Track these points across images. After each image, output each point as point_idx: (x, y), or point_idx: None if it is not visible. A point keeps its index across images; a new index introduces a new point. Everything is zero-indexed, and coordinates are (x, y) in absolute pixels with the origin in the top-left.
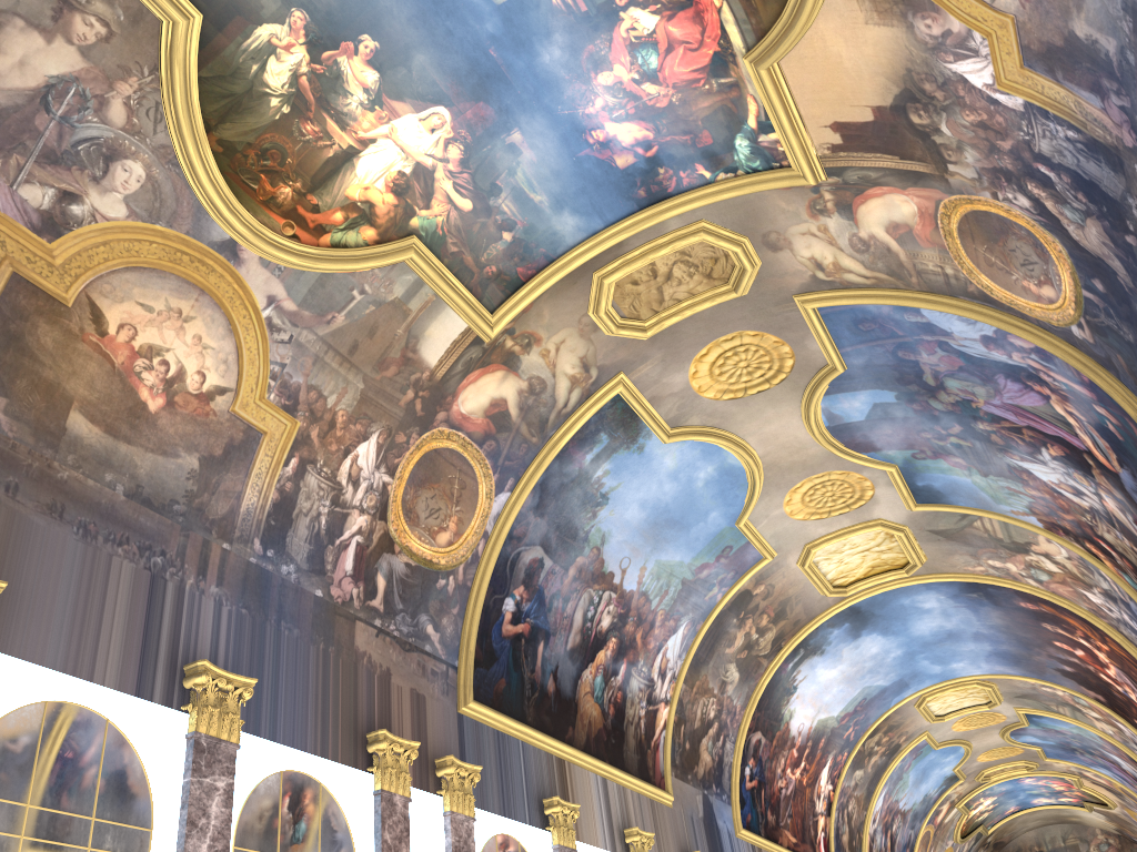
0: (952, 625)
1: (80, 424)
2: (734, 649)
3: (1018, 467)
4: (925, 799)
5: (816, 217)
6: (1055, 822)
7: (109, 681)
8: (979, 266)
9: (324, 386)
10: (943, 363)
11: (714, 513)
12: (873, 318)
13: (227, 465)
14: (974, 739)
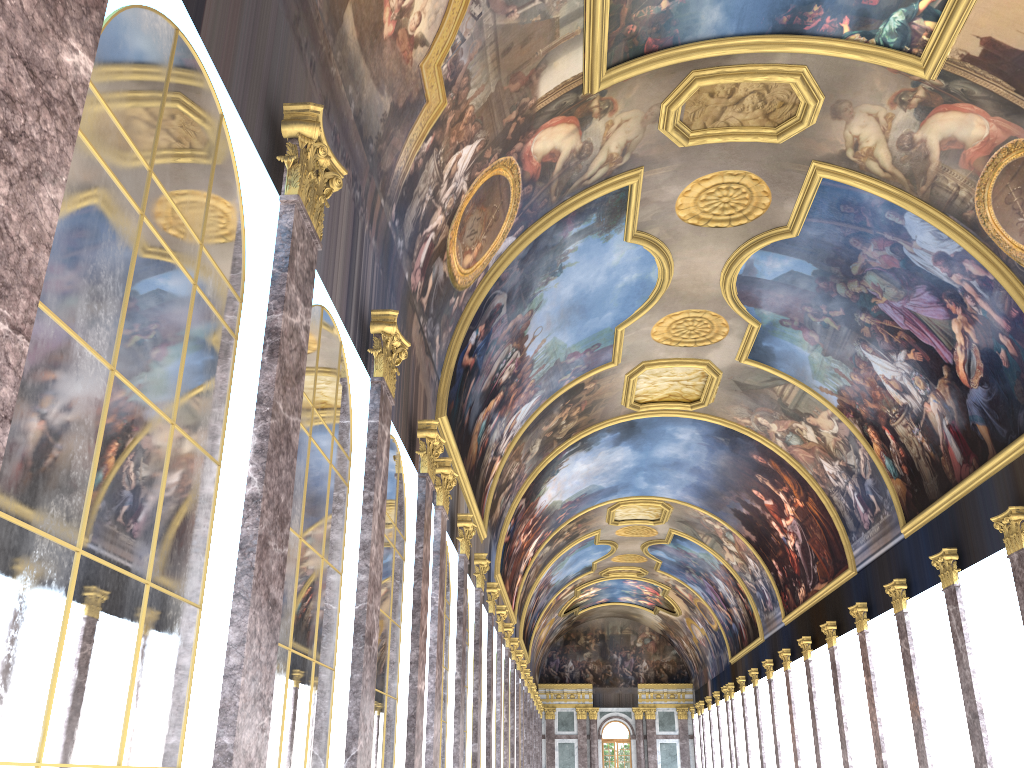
0: (684, 456)
1: (349, 21)
2: (547, 428)
3: (863, 358)
4: (564, 579)
5: (893, 106)
6: (620, 616)
7: (336, 304)
8: (995, 200)
9: (474, 77)
10: (880, 260)
11: (610, 313)
12: (858, 205)
13: (400, 120)
14: (622, 544)
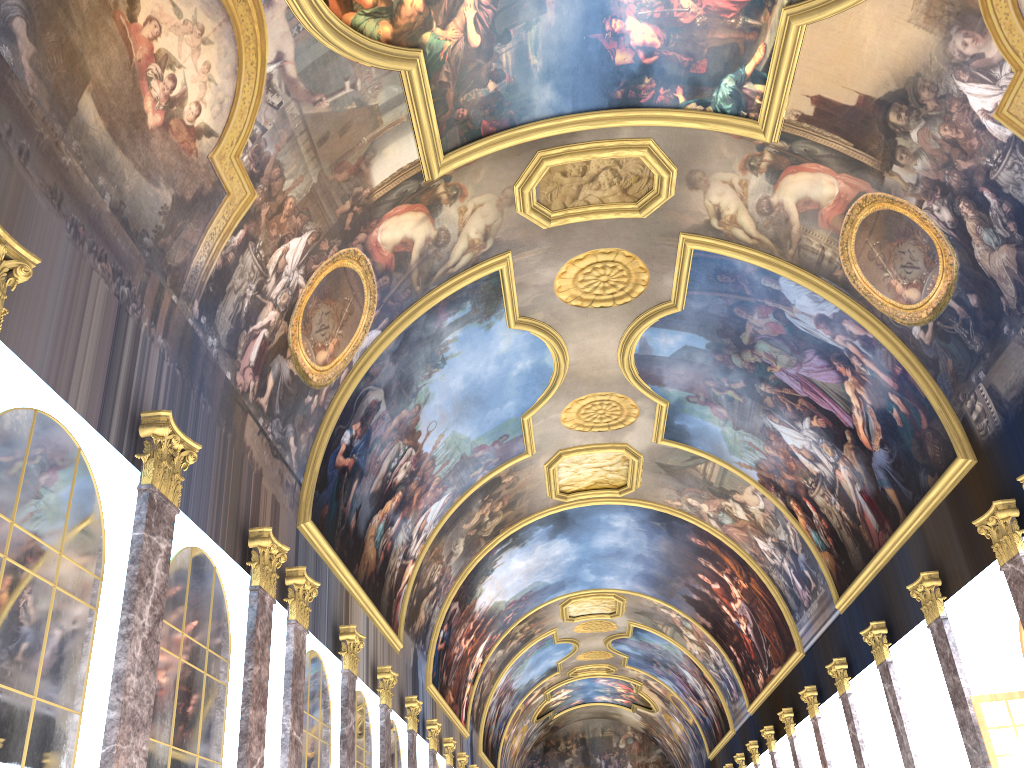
0: (625, 544)
1: (89, 110)
2: (469, 526)
3: (772, 428)
4: (529, 683)
5: (744, 172)
6: (600, 717)
7: (79, 407)
8: (859, 257)
9: (287, 167)
10: (767, 328)
11: (511, 402)
12: (733, 273)
13: (192, 213)
14: (584, 640)
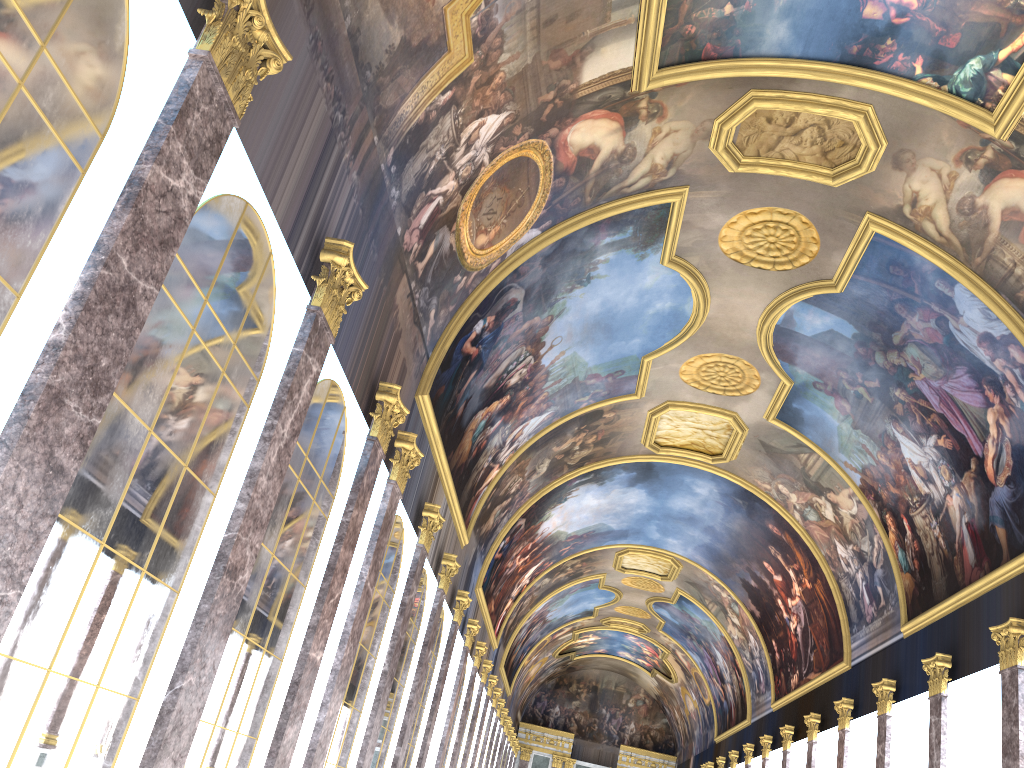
0: (699, 512)
1: None
2: (558, 450)
3: (892, 437)
4: (562, 618)
5: (958, 164)
6: (617, 672)
7: (278, 214)
8: None
9: (509, 40)
10: (924, 333)
11: (638, 340)
12: (908, 268)
13: (412, 60)
14: (627, 594)
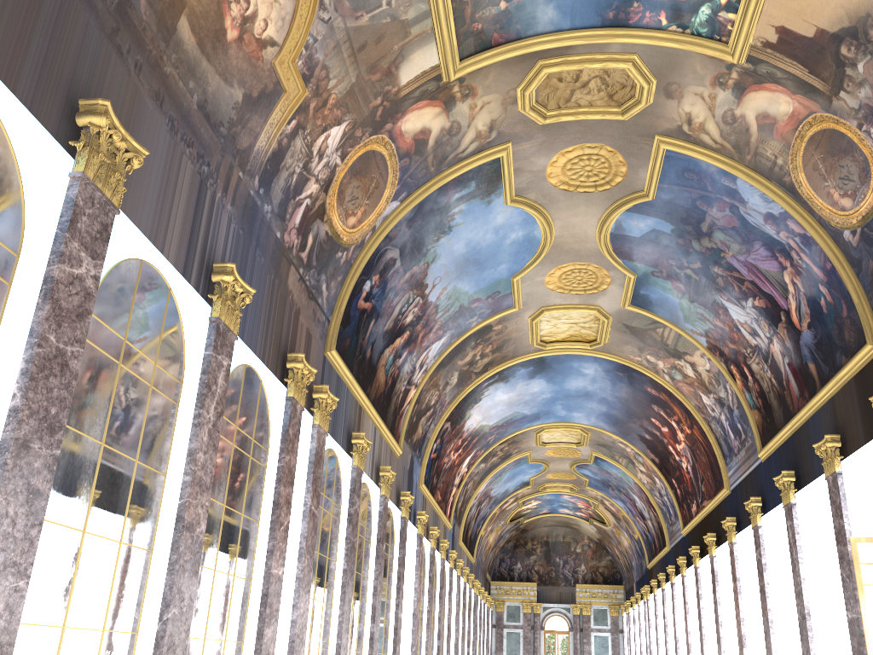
0: (592, 388)
1: (185, 29)
2: (463, 363)
3: (721, 304)
4: (505, 492)
5: (714, 87)
6: (562, 525)
7: (171, 258)
8: (805, 167)
9: (332, 70)
10: (723, 220)
11: (504, 265)
12: (698, 172)
13: (256, 107)
14: (553, 463)
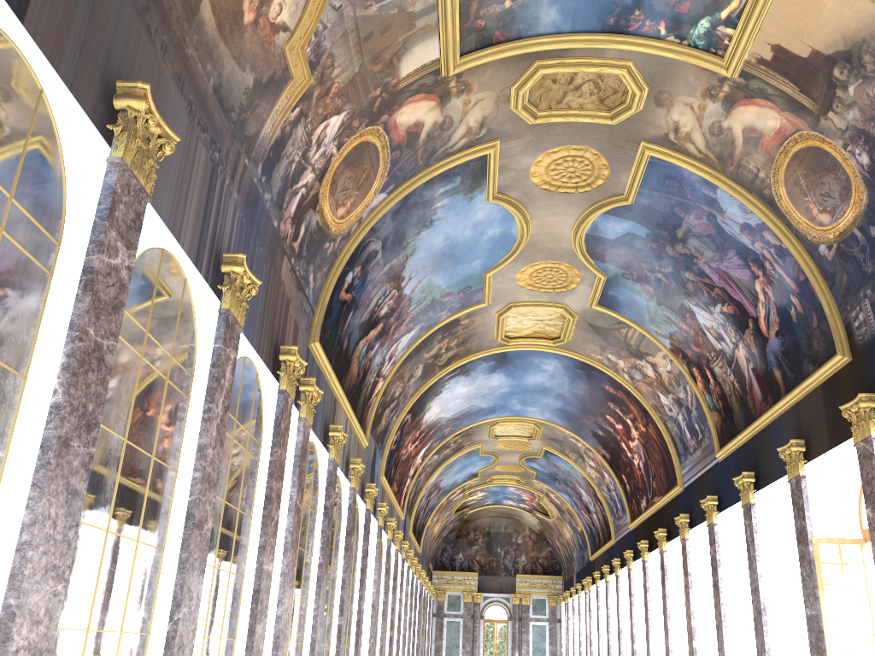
0: (550, 384)
1: (206, 10)
2: (428, 355)
3: (688, 308)
4: (453, 483)
5: (704, 98)
6: (505, 516)
7: (185, 247)
8: (787, 182)
9: (338, 58)
10: (699, 227)
11: (478, 261)
12: (680, 180)
13: (265, 93)
14: (502, 455)
